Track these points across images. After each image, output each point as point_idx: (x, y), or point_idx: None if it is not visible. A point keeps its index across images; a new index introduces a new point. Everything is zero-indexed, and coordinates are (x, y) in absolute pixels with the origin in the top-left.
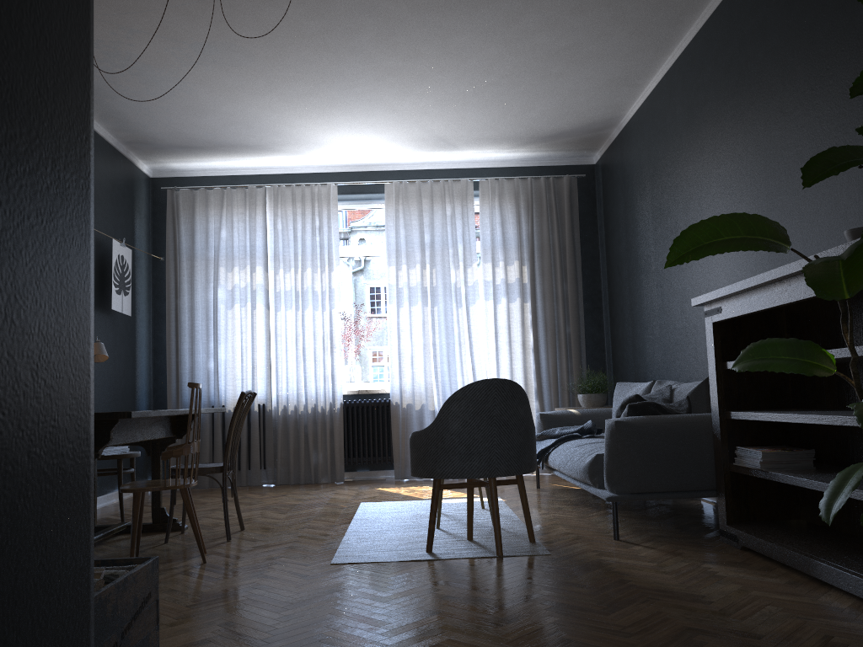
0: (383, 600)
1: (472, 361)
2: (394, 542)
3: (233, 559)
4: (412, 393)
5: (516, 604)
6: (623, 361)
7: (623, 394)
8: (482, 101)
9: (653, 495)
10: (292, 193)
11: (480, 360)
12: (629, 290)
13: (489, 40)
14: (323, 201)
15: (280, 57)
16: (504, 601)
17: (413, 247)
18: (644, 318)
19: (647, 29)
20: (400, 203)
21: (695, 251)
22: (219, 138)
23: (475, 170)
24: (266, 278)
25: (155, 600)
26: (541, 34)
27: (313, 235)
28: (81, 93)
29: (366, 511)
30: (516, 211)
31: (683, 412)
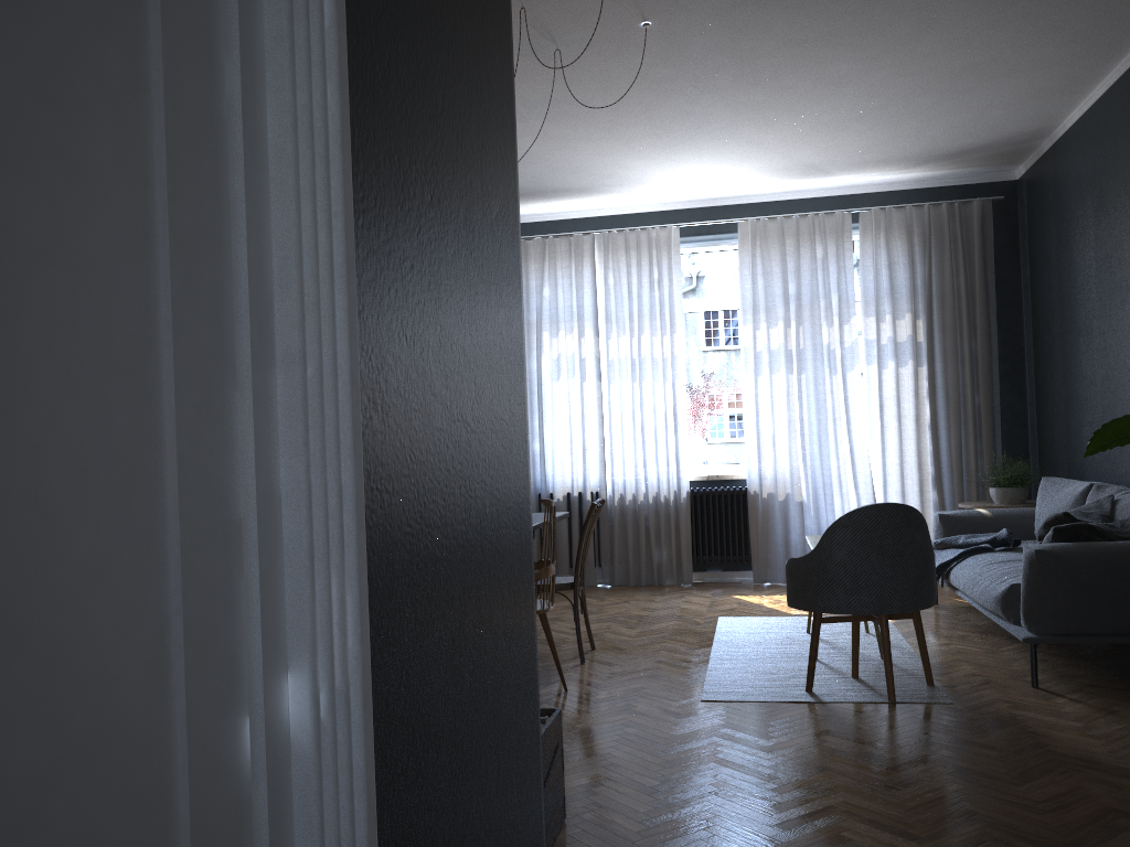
0: (767, 750)
1: (850, 442)
2: (767, 675)
3: (594, 688)
4: (774, 479)
5: (913, 765)
6: (1052, 443)
7: (1049, 495)
8: (865, 125)
9: (1083, 638)
10: (625, 240)
11: (860, 440)
12: (1063, 353)
13: (877, 65)
14: (662, 248)
15: (620, 104)
16: (900, 761)
17: (774, 300)
18: (1081, 392)
19: (1091, 34)
20: (757, 246)
21: (1119, 439)
22: (542, 185)
23: (854, 197)
24: (597, 344)
25: (561, 748)
26: (945, 53)
27: (651, 290)
28: (518, 324)
29: (727, 630)
30: (908, 249)
31: (1126, 535)
